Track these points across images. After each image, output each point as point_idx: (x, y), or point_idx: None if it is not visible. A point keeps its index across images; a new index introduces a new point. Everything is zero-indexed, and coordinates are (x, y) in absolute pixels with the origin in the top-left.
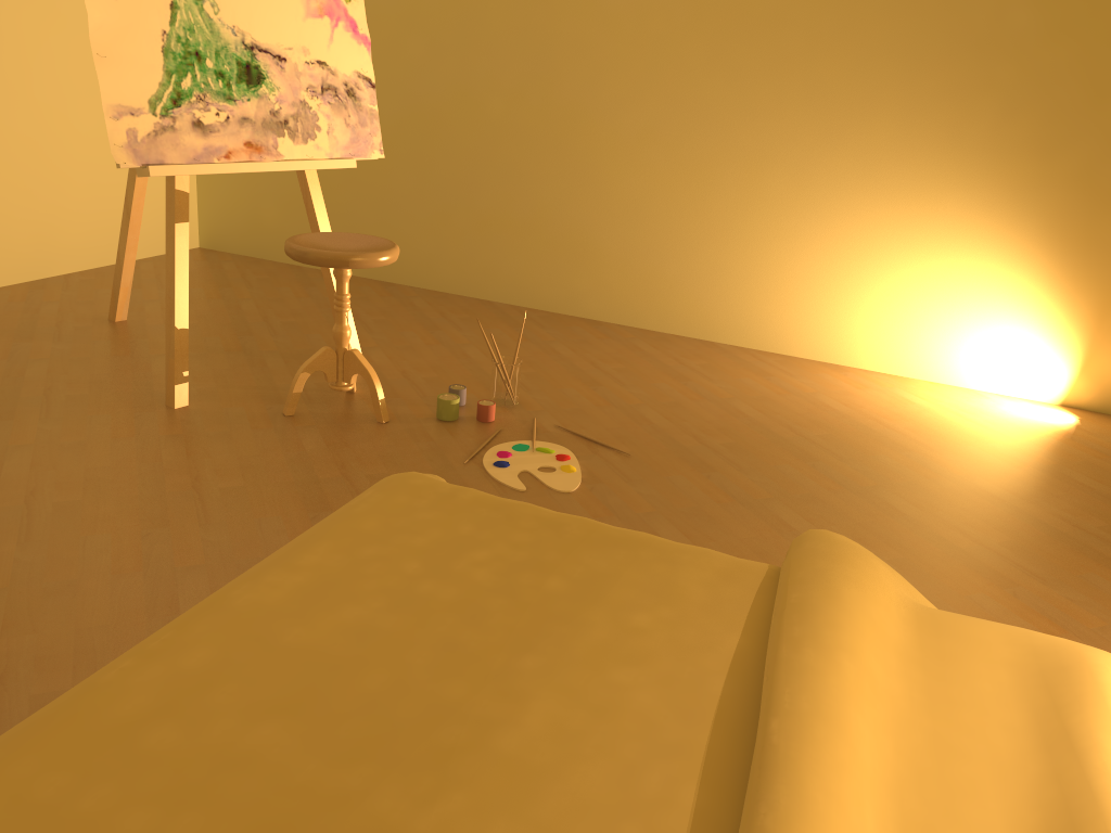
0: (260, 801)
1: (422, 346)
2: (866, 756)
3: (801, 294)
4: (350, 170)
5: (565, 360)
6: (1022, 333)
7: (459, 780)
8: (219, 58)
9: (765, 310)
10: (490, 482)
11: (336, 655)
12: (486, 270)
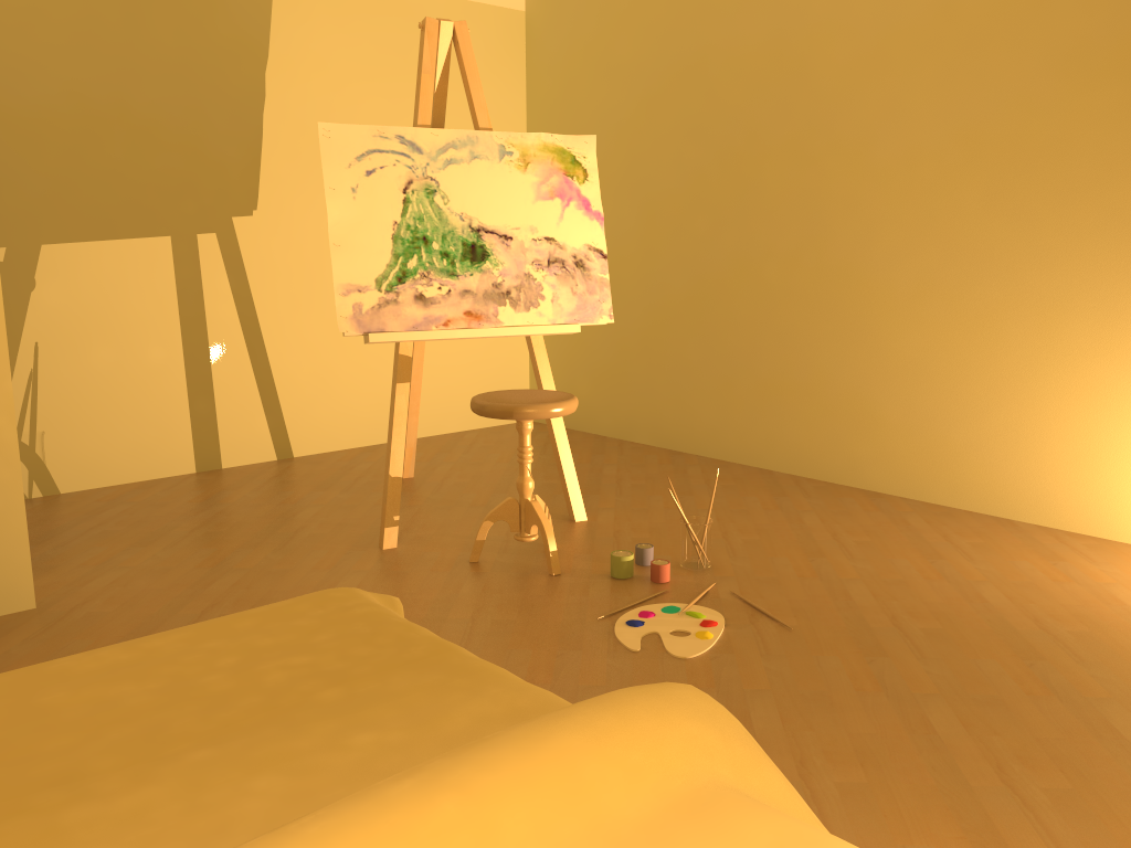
0: None
1: (658, 509)
2: None
3: (1119, 463)
4: (647, 344)
5: (804, 530)
6: None
7: None
8: (445, 240)
9: (1075, 483)
10: (609, 639)
11: (60, 718)
12: (767, 438)
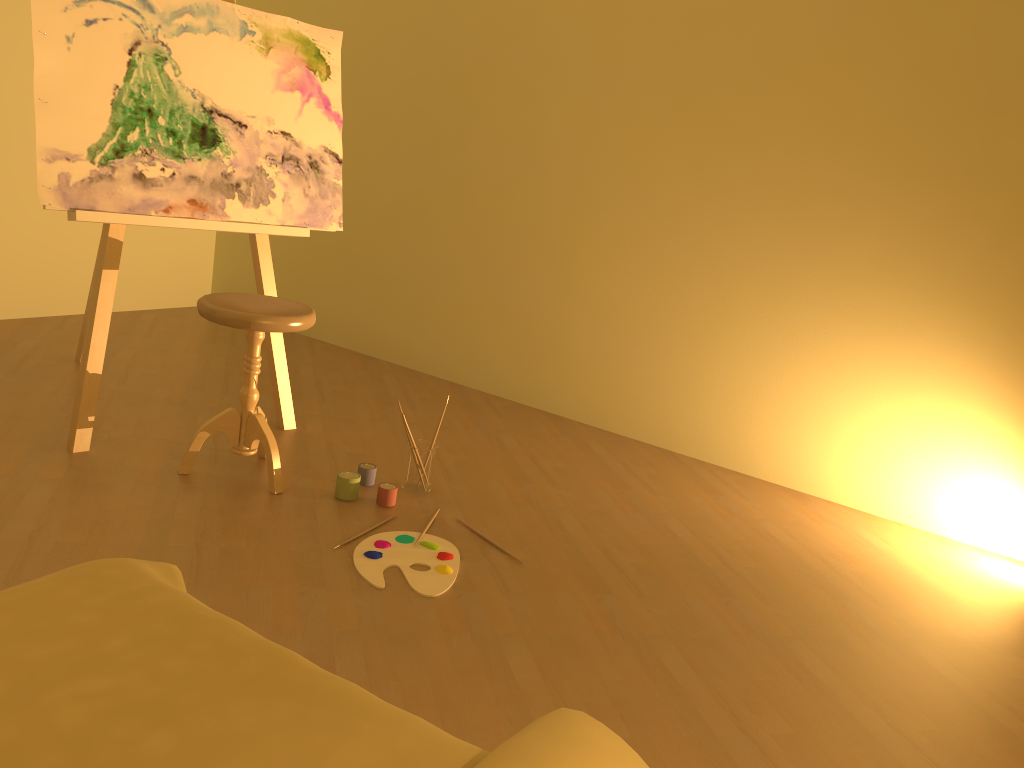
0: None
1: (365, 420)
2: None
3: (767, 413)
4: (348, 247)
5: (506, 452)
6: (1004, 483)
7: None
8: (173, 117)
9: (729, 425)
10: (351, 573)
11: None
12: (460, 354)
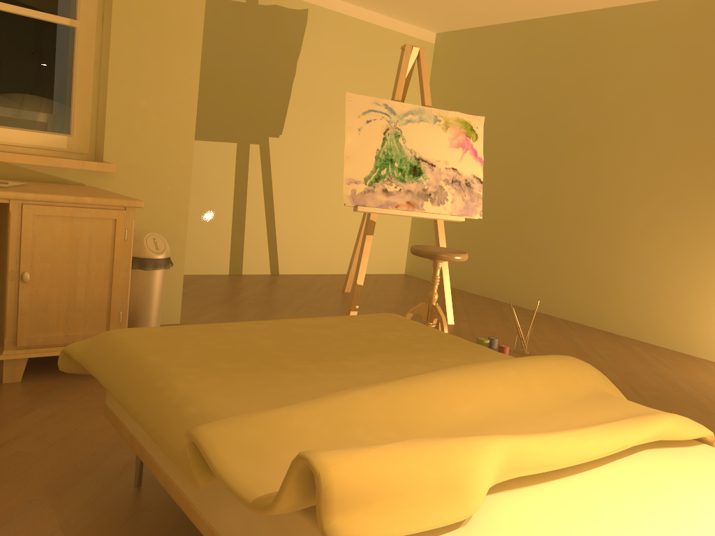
0: (249, 350)
1: (491, 324)
2: (489, 395)
3: None
4: (483, 237)
5: (575, 344)
6: None
7: (318, 364)
8: (401, 162)
9: None
10: None
11: (308, 336)
12: (550, 297)
